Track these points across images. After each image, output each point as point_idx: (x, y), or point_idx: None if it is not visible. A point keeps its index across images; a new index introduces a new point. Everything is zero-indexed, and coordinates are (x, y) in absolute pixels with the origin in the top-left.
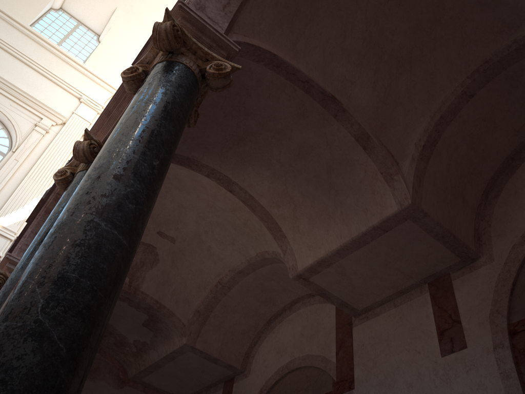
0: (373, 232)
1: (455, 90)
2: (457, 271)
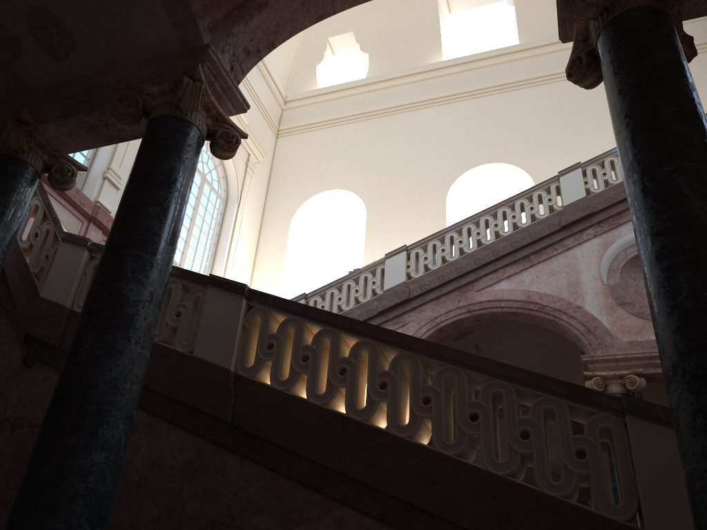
0: None
1: None
2: None
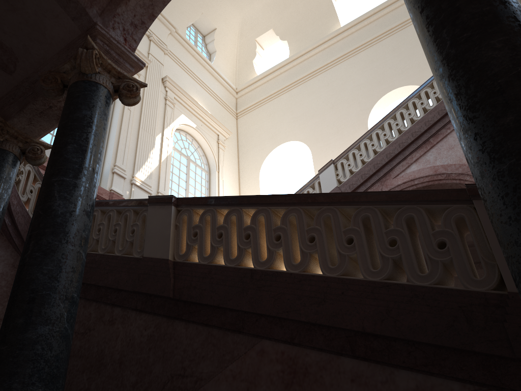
0: None
1: None
2: None
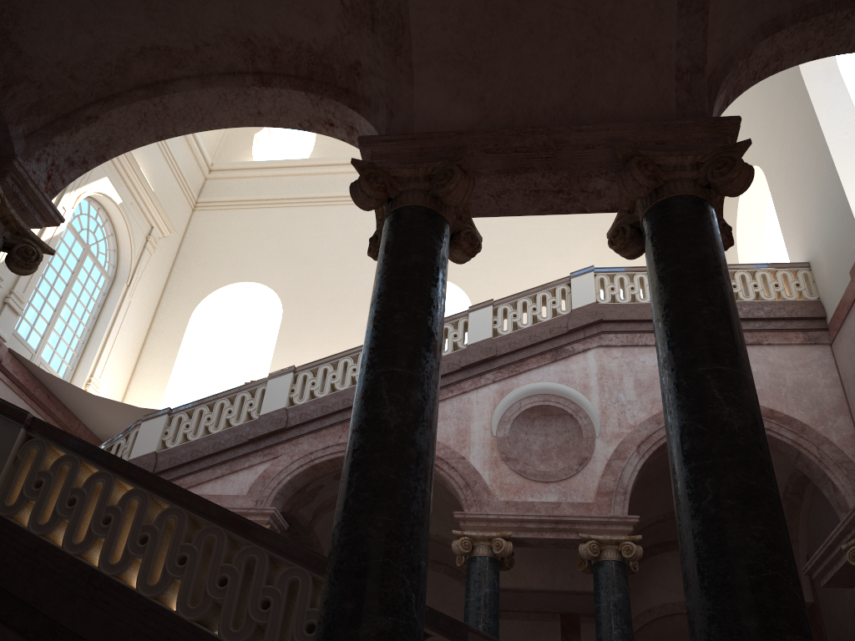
0: (570, 592)
1: (658, 515)
2: (585, 616)
